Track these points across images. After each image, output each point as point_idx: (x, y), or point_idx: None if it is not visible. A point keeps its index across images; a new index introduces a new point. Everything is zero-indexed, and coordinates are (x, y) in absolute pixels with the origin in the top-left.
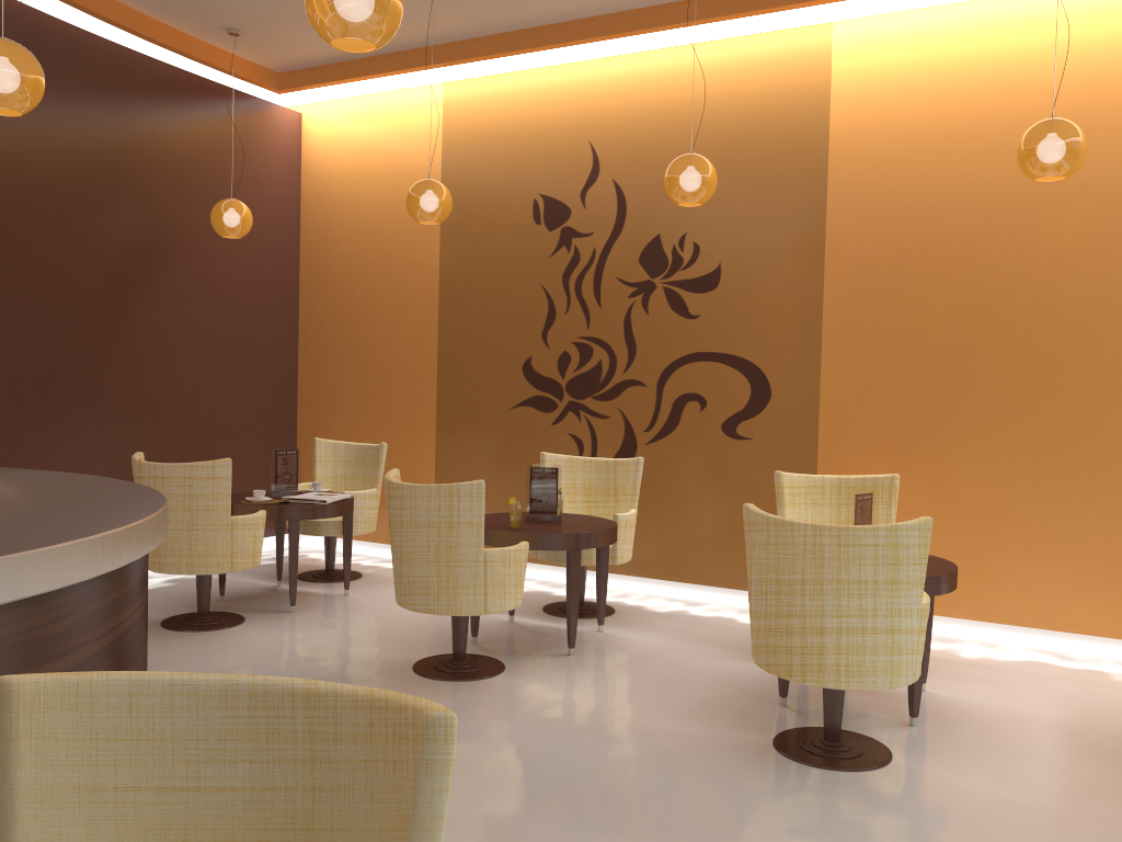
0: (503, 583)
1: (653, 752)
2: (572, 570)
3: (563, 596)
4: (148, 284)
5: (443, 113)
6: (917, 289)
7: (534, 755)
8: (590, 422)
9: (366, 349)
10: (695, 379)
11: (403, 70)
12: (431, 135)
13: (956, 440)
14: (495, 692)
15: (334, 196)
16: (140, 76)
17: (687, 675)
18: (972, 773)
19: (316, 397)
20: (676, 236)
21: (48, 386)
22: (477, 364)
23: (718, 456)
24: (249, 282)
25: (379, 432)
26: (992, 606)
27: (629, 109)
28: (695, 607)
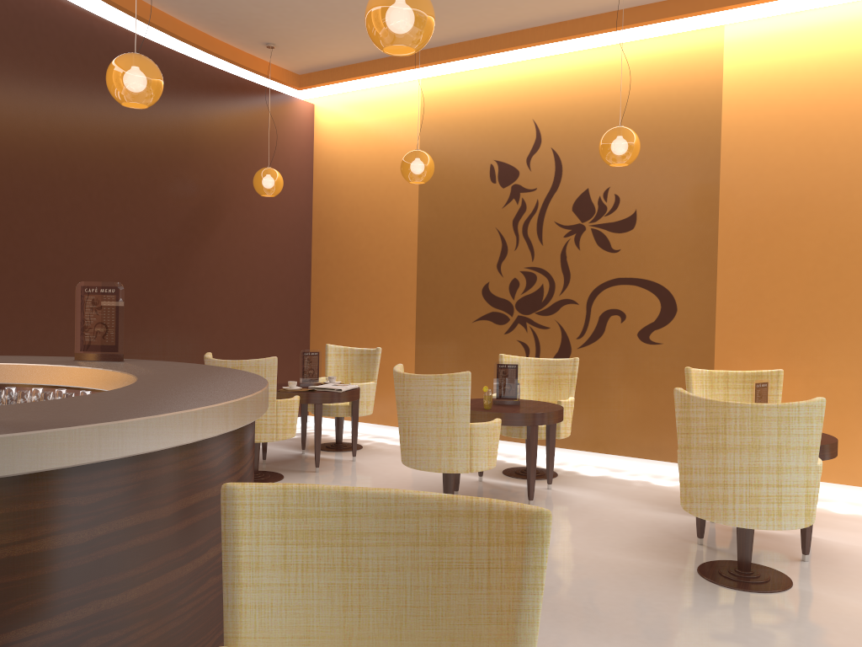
0: (483, 449)
1: (606, 575)
2: (531, 441)
3: (516, 464)
4: (208, 231)
5: (420, 101)
6: (793, 228)
7: None
8: (534, 332)
9: (362, 278)
10: (616, 299)
11: (393, 70)
12: (411, 118)
13: (826, 343)
14: None
15: (338, 165)
16: (203, 79)
17: (622, 521)
18: (858, 596)
19: (324, 314)
20: (601, 190)
21: (140, 305)
22: (446, 288)
23: (635, 357)
24: (277, 229)
25: (372, 340)
26: (857, 473)
27: (564, 95)
28: (618, 473)
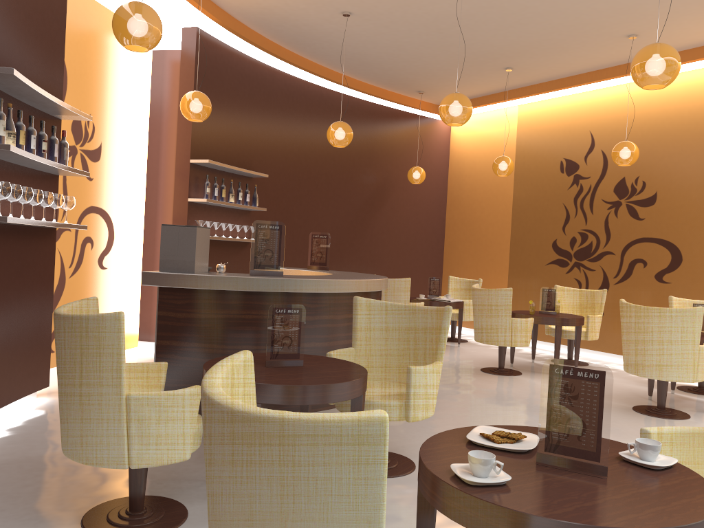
0: (519, 334)
1: None
2: (557, 335)
3: (564, 357)
4: (380, 205)
5: (517, 120)
6: None
7: (520, 396)
8: (585, 272)
9: (476, 235)
10: (641, 251)
11: (497, 102)
12: (511, 131)
13: None
14: (513, 379)
15: (464, 161)
16: (381, 115)
17: None
18: None
19: (451, 258)
20: (633, 178)
21: (340, 247)
22: (529, 243)
23: (652, 292)
24: (423, 203)
25: (481, 275)
26: None
27: (610, 114)
28: None
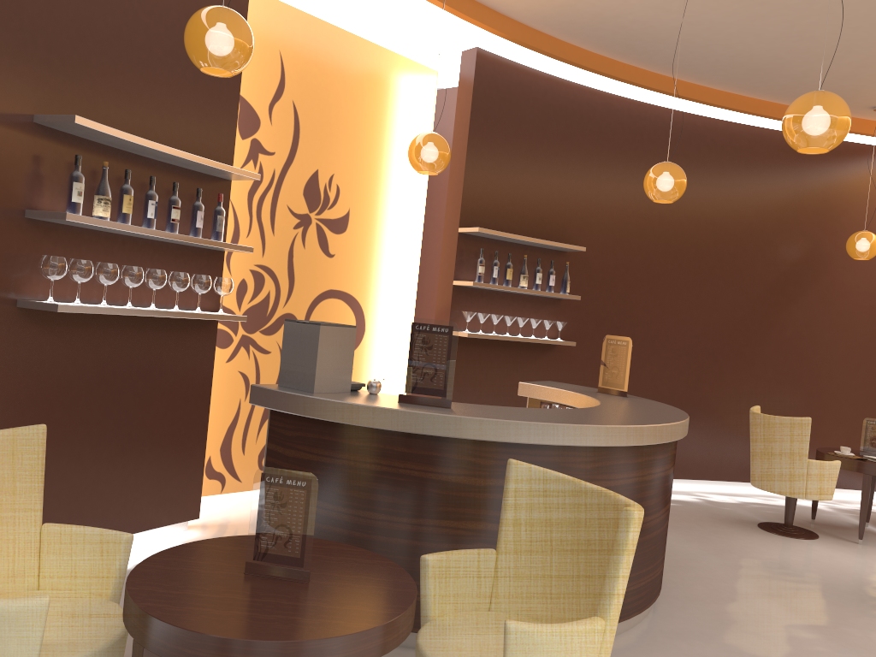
0: None
1: None
2: None
3: None
4: (797, 293)
5: None
6: None
7: None
8: None
9: None
10: None
11: None
12: None
13: None
14: None
15: None
16: None
17: None
18: None
19: None
20: None
21: (719, 357)
22: None
23: None
24: None
25: None
26: None
27: None
28: None
